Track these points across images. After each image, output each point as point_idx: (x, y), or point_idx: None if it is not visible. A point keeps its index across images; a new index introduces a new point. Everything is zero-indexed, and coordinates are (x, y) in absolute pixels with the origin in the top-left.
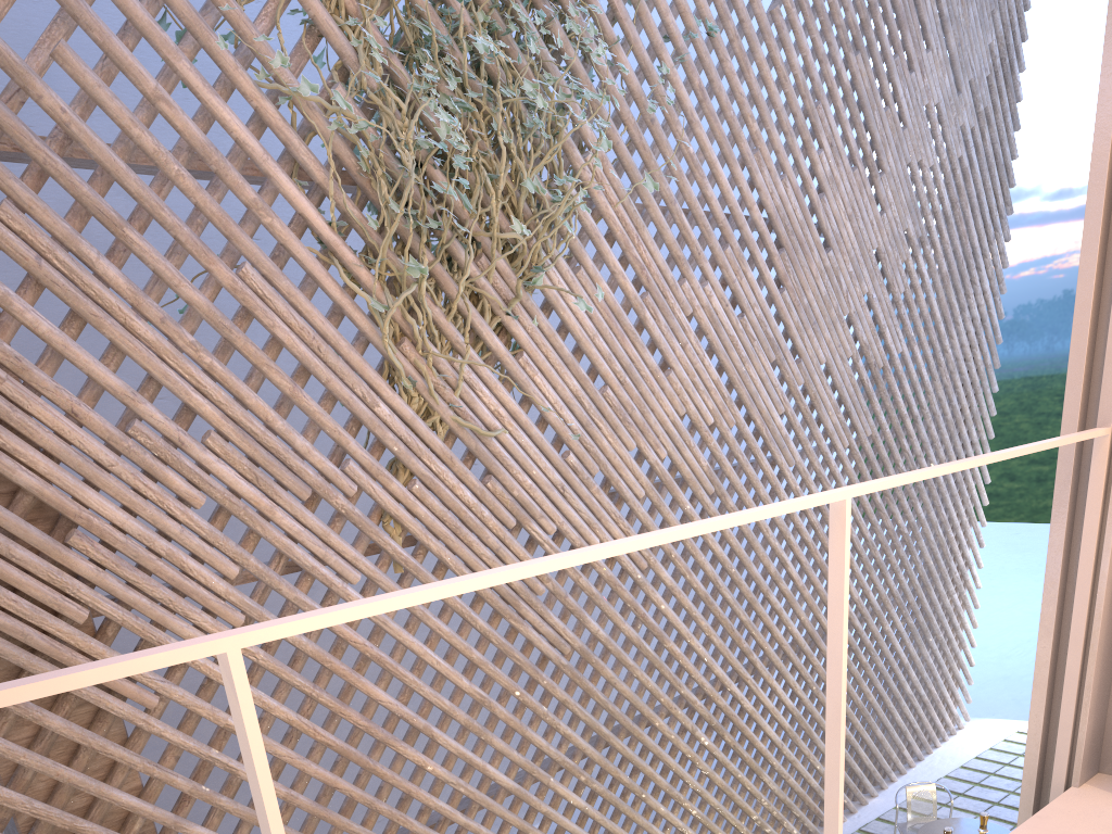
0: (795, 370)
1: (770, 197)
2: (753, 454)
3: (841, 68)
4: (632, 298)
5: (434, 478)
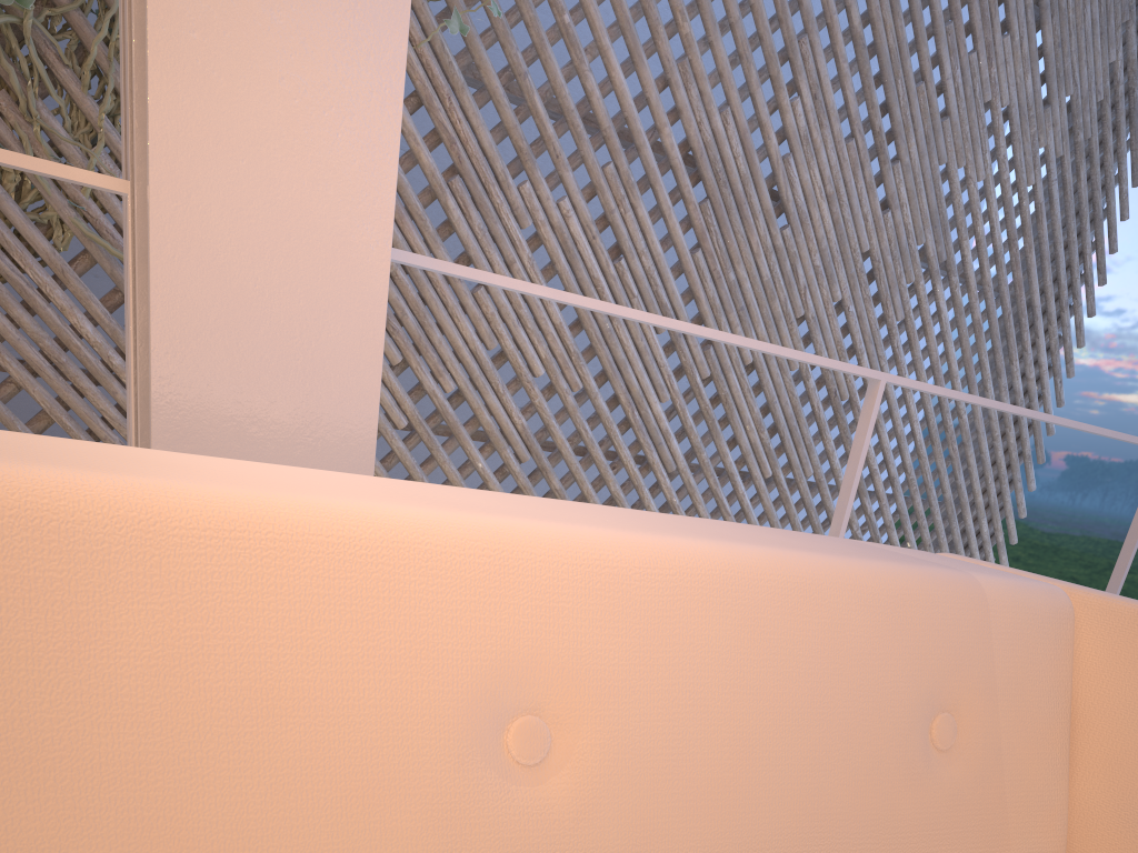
0: (698, 357)
1: (694, 126)
2: (609, 437)
3: (851, 6)
4: (429, 174)
5: (29, 288)
